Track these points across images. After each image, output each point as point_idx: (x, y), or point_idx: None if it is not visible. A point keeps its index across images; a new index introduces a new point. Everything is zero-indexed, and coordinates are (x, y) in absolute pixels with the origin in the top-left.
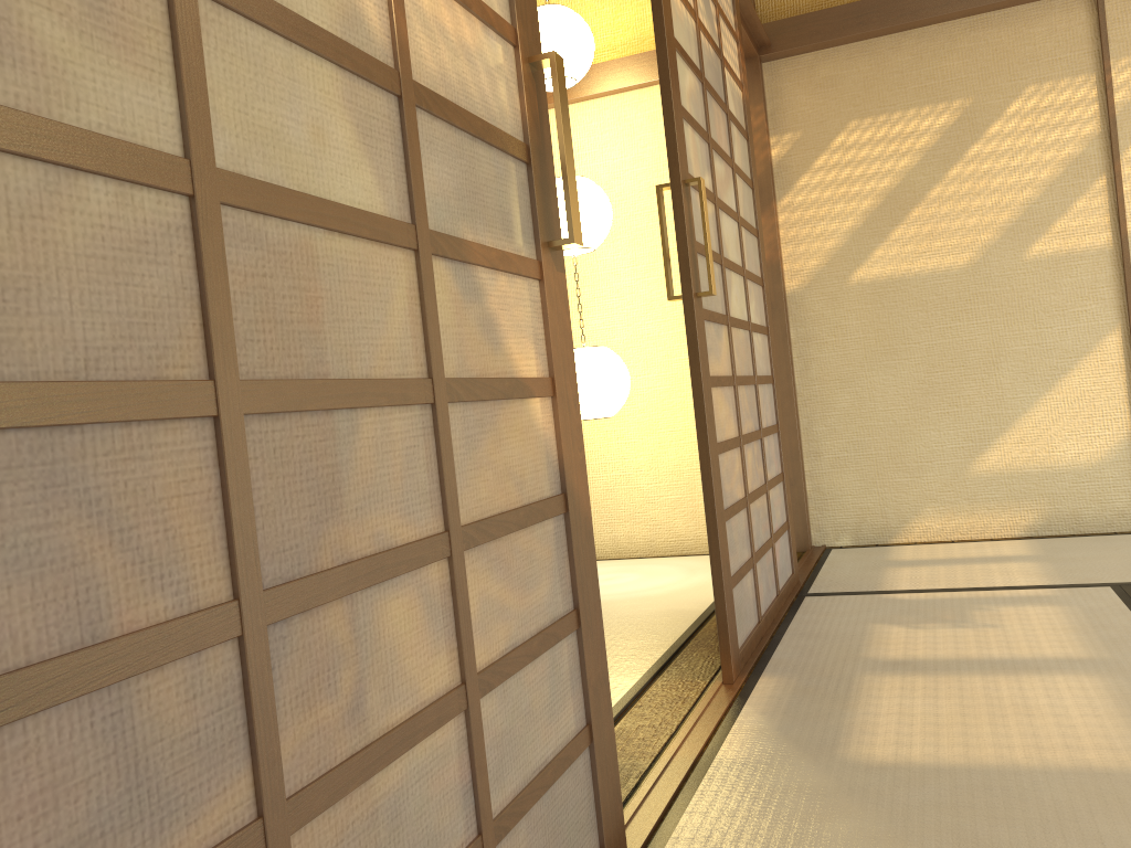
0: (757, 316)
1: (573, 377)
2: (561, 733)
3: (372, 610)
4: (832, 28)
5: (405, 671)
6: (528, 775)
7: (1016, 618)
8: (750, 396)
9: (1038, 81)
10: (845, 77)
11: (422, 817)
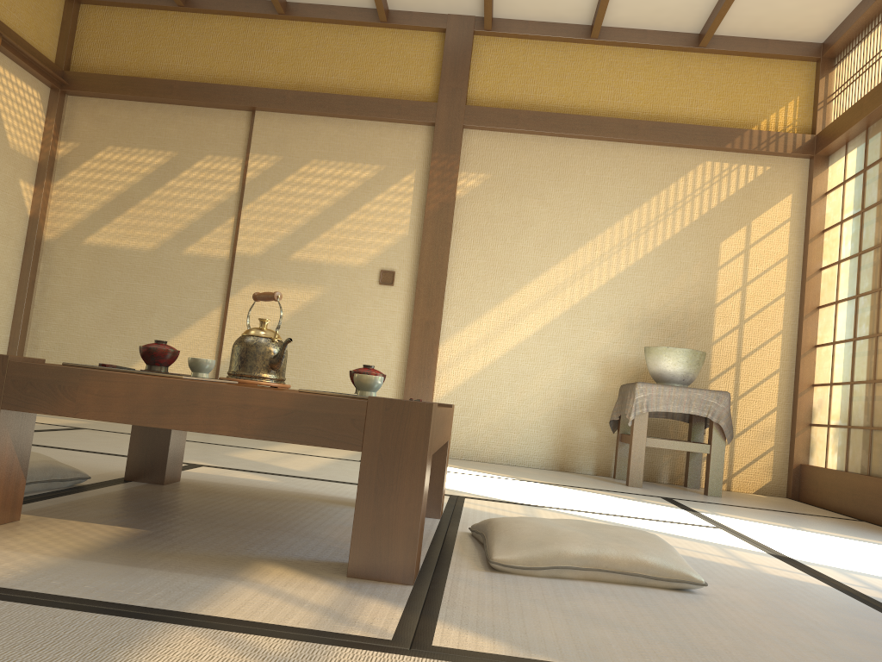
0: None
1: None
2: None
3: None
4: (106, 86)
5: None
6: None
7: None
8: None
9: (214, 153)
10: (113, 119)
11: None
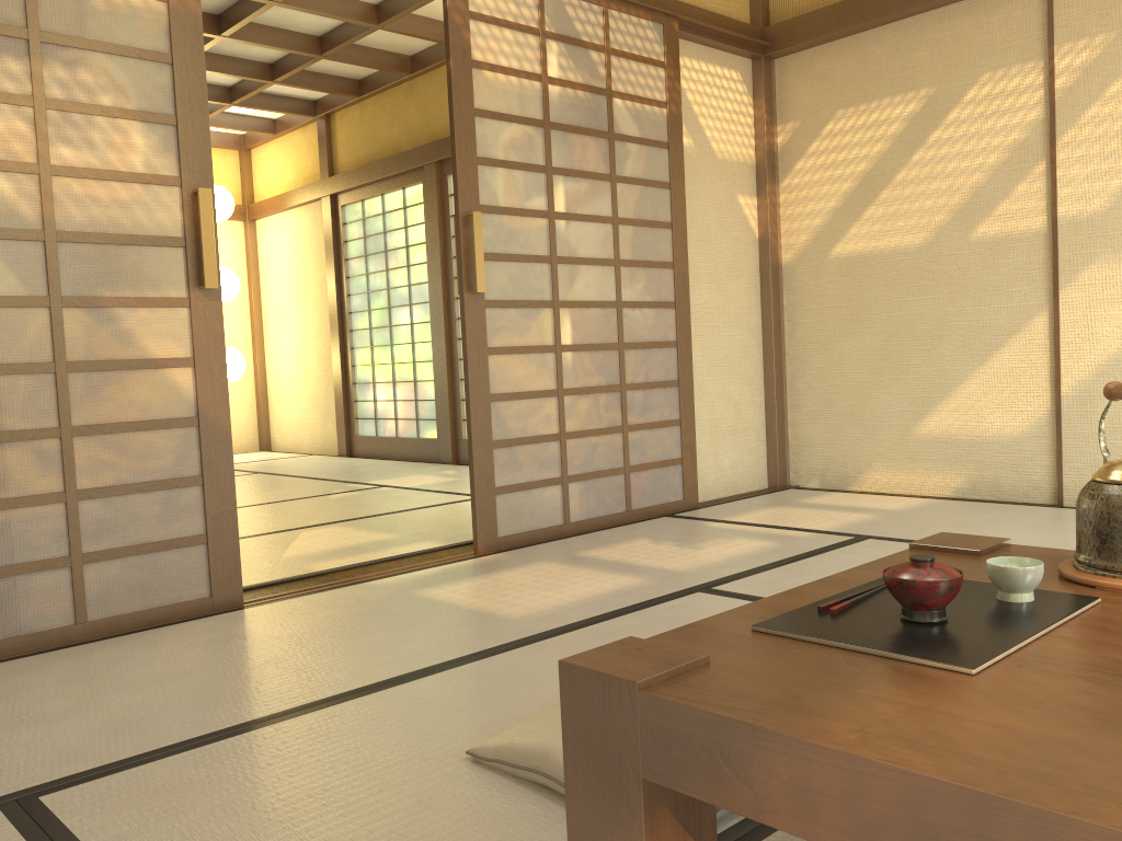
0: (647, 294)
1: (221, 356)
2: (172, 532)
3: None
4: (818, 27)
5: (15, 479)
6: (128, 543)
7: (725, 546)
8: (602, 359)
9: (993, 68)
10: (835, 70)
11: (21, 536)
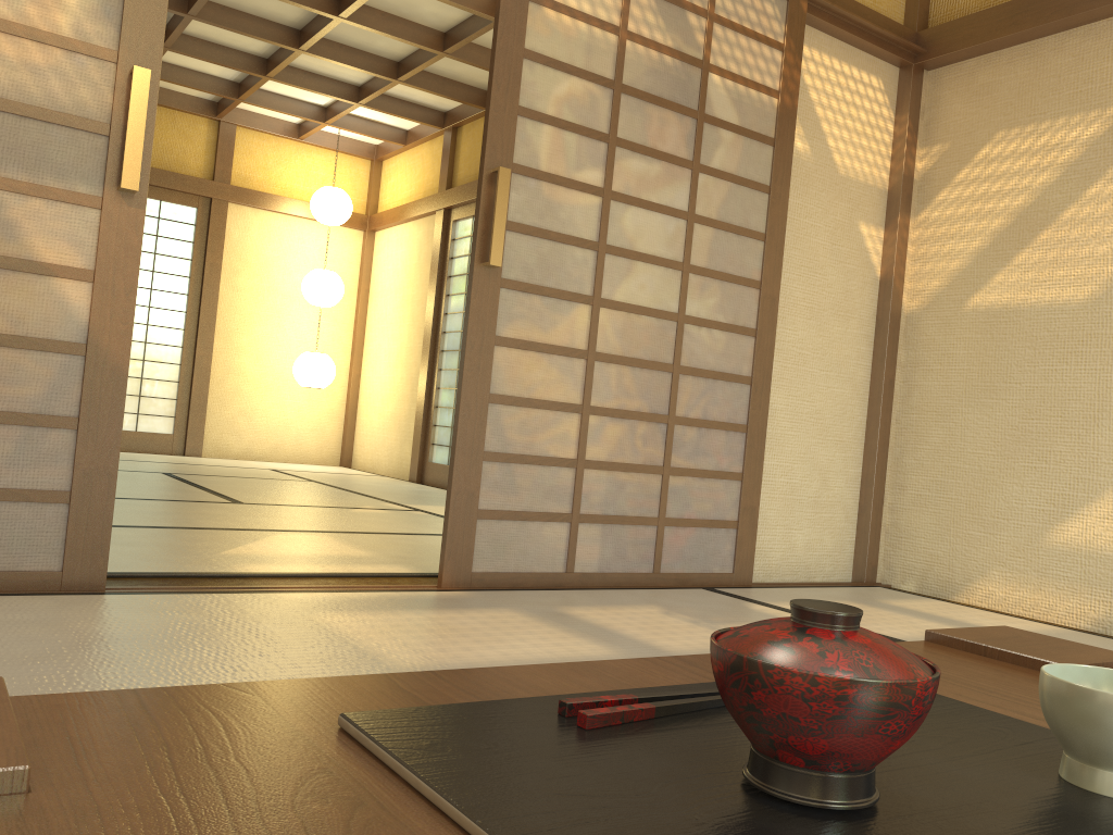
0: (720, 313)
1: (132, 276)
2: (24, 480)
3: None
4: (985, 30)
5: None
6: None
7: None
8: (648, 380)
9: None
10: (1001, 84)
11: None
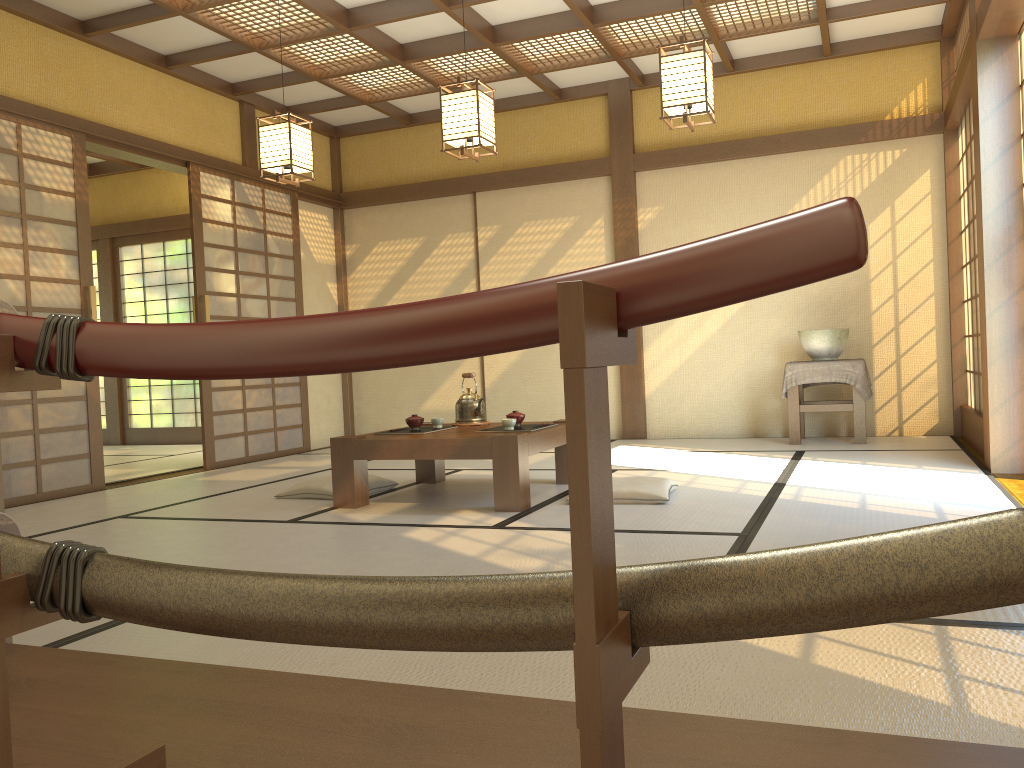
0: None
1: None
2: (76, 451)
3: (6, 410)
4: (369, 198)
5: (15, 423)
6: (58, 455)
7: None
8: None
9: (452, 232)
10: (378, 221)
11: (17, 450)
